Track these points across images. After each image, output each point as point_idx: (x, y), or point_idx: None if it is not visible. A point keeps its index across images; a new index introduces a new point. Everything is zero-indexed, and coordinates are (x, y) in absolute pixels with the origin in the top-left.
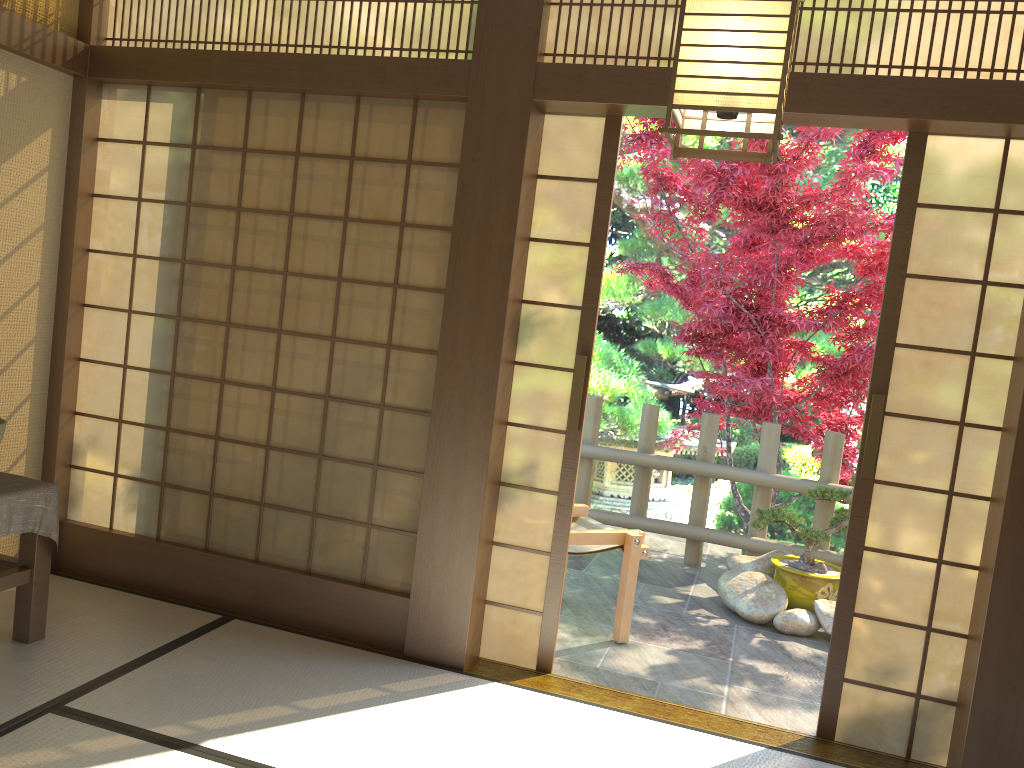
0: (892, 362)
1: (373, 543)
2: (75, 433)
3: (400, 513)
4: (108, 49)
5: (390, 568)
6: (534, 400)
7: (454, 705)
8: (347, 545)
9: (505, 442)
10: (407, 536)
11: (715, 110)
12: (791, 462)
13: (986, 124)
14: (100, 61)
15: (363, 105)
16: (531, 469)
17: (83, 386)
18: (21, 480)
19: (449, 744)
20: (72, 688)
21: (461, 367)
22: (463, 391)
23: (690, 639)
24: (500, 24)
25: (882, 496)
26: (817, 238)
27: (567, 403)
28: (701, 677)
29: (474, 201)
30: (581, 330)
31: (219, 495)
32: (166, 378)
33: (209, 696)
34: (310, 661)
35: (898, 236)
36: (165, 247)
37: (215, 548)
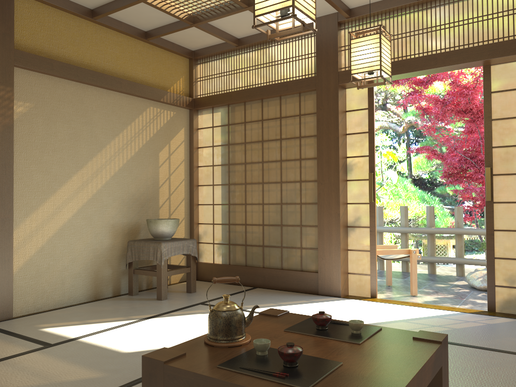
0: (492, 154)
1: (303, 255)
2: (199, 230)
3: (311, 242)
4: (199, 98)
5: (310, 263)
6: (356, 193)
7: (335, 303)
8: (294, 257)
9: (347, 210)
10: (315, 250)
11: (363, 72)
12: None
13: (507, 57)
14: (197, 103)
15: (282, 99)
16: (358, 219)
17: (200, 213)
18: (185, 238)
19: (331, 310)
20: (206, 300)
21: (325, 183)
22: (327, 192)
23: (447, 294)
24: (324, 61)
25: (498, 208)
26: None
27: (368, 192)
28: (447, 303)
29: (323, 123)
30: (369, 164)
31: (248, 245)
32: (227, 206)
33: (249, 302)
34: (283, 295)
35: (485, 105)
36: (222, 161)
37: (249, 265)
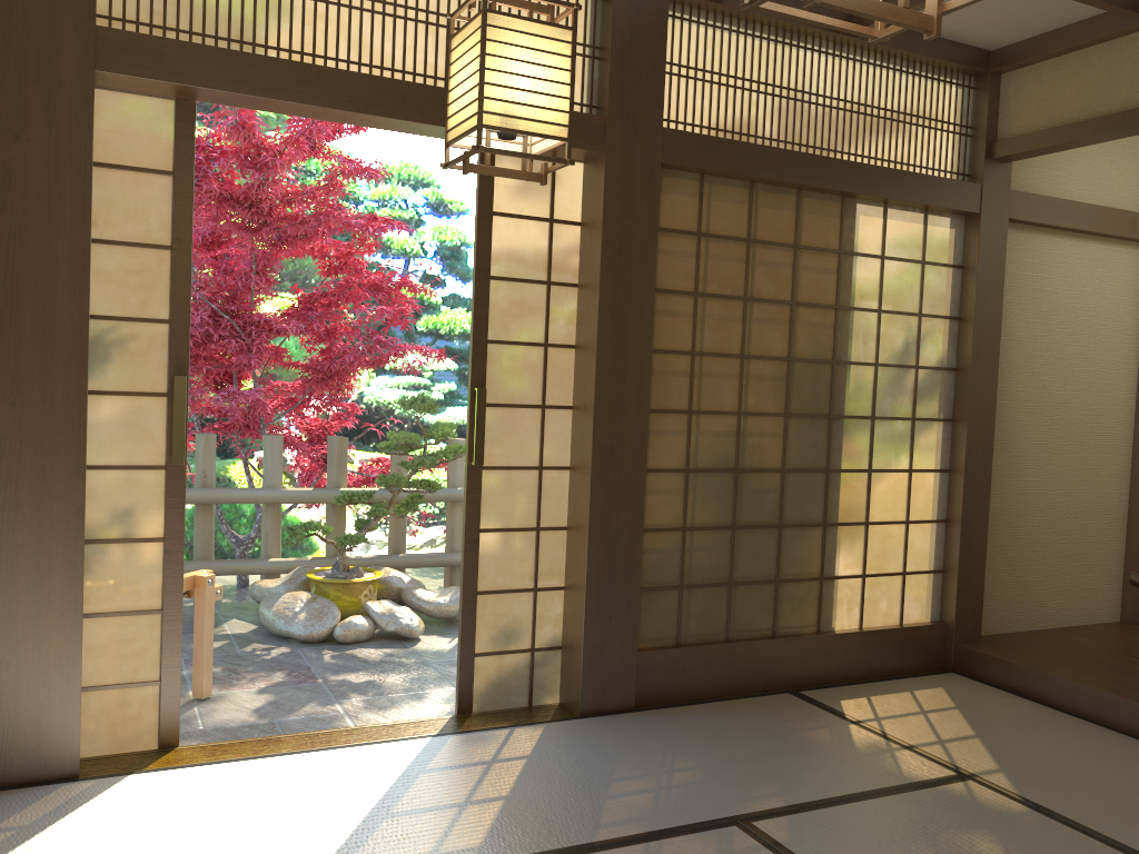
0: (487, 357)
1: None
2: None
3: None
4: None
5: None
6: (120, 435)
7: (108, 813)
8: None
9: (85, 491)
10: None
11: (519, 133)
12: (237, 479)
13: None
14: None
15: None
16: (125, 517)
17: None
18: None
19: (145, 850)
20: None
21: (31, 404)
22: (38, 434)
23: (268, 674)
24: None
25: (489, 480)
26: (291, 237)
27: (164, 433)
28: (309, 704)
29: (26, 192)
30: (173, 347)
31: None
32: None
33: None
34: None
35: (481, 241)
36: None
37: None
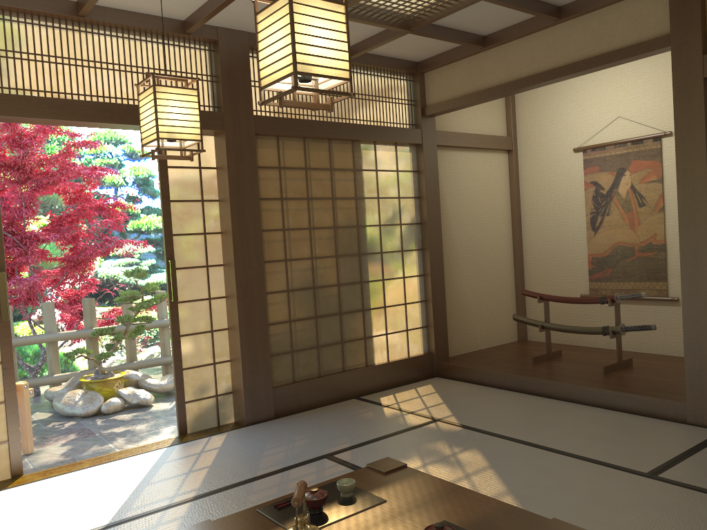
0: (173, 243)
1: None
2: None
3: None
4: None
5: None
6: None
7: None
8: None
9: None
10: None
11: (177, 140)
12: (21, 334)
13: None
14: None
15: None
16: None
17: None
18: None
19: (19, 520)
20: None
21: None
22: None
23: (66, 436)
24: None
25: (182, 308)
26: (45, 184)
27: None
28: (93, 446)
29: None
30: None
31: None
32: None
33: None
34: None
35: (163, 182)
36: None
37: None
